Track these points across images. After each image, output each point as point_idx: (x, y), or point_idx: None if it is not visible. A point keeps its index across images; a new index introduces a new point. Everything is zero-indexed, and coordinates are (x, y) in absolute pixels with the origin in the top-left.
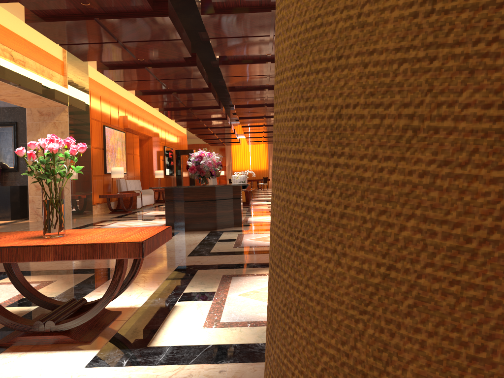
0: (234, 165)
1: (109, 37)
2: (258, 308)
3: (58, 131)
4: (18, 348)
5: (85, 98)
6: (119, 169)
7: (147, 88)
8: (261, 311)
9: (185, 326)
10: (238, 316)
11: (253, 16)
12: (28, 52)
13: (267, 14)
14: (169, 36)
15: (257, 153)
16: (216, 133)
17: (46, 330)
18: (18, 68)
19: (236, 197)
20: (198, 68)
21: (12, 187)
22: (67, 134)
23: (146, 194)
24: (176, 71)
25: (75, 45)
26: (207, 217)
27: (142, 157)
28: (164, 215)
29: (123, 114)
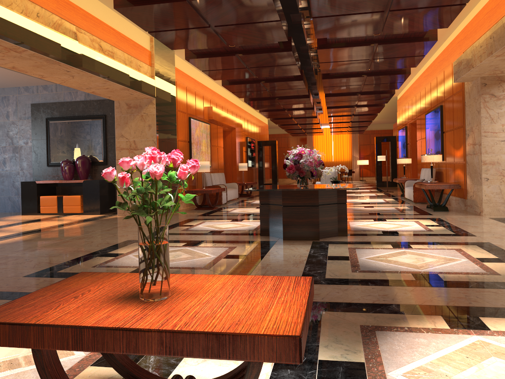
0: None
1: (200, 21)
2: None
3: (145, 124)
4: None
5: (172, 89)
6: (205, 163)
7: (235, 77)
8: None
9: None
10: None
11: None
12: (117, 42)
13: None
14: (267, 16)
15: (340, 144)
16: (300, 123)
17: None
18: (107, 59)
19: (340, 202)
20: (292, 53)
21: (101, 181)
22: (154, 127)
23: (230, 188)
24: (269, 58)
25: (164, 32)
26: (308, 225)
27: (225, 149)
28: (252, 214)
29: (208, 105)
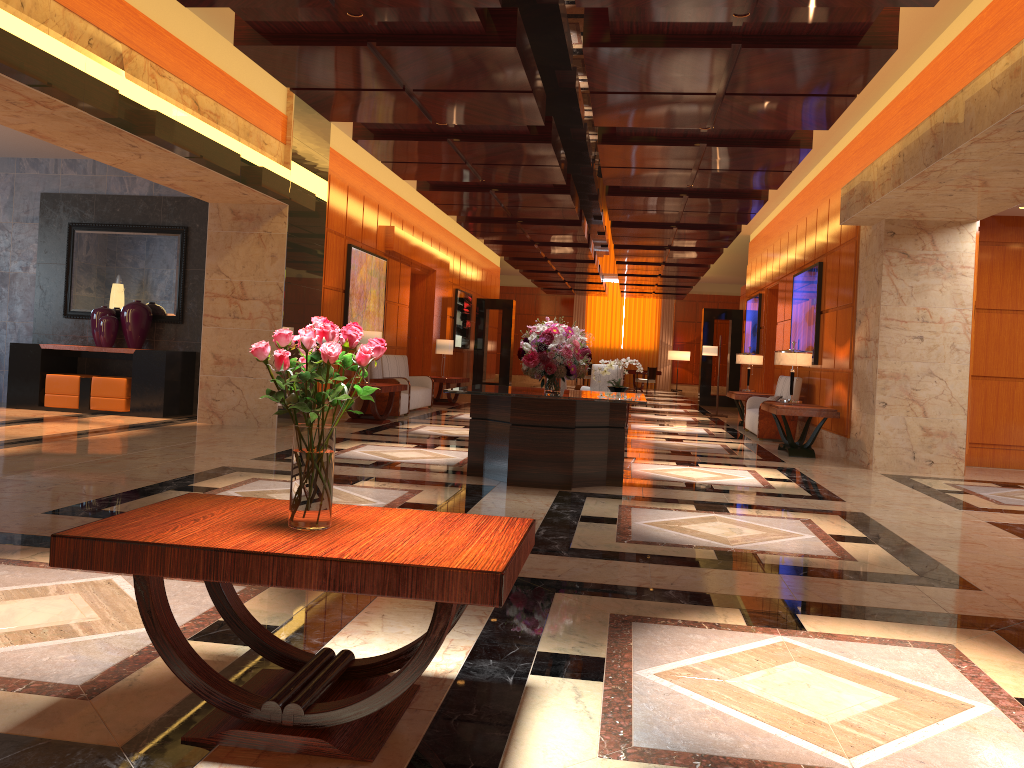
0: (588, 336)
1: (388, 79)
2: (707, 719)
3: (265, 253)
4: (232, 753)
5: (321, 190)
6: (373, 334)
7: (443, 178)
8: (715, 727)
9: (561, 746)
10: (668, 734)
11: (690, 55)
12: (226, 96)
13: (722, 52)
14: (509, 83)
15: (639, 316)
16: (562, 270)
17: (284, 723)
18: (207, 128)
19: (615, 425)
20: (552, 147)
21: (170, 353)
22: (281, 259)
23: (417, 386)
24: (508, 151)
25: (319, 91)
26: (554, 462)
27: (413, 310)
28: (456, 437)
29: (386, 223)
